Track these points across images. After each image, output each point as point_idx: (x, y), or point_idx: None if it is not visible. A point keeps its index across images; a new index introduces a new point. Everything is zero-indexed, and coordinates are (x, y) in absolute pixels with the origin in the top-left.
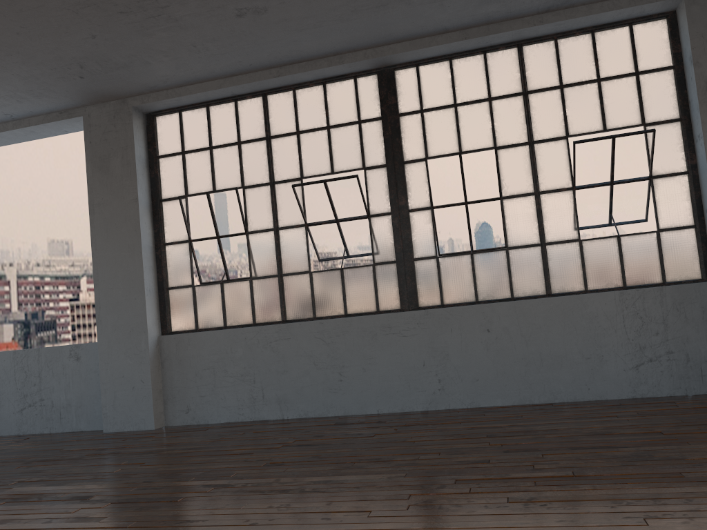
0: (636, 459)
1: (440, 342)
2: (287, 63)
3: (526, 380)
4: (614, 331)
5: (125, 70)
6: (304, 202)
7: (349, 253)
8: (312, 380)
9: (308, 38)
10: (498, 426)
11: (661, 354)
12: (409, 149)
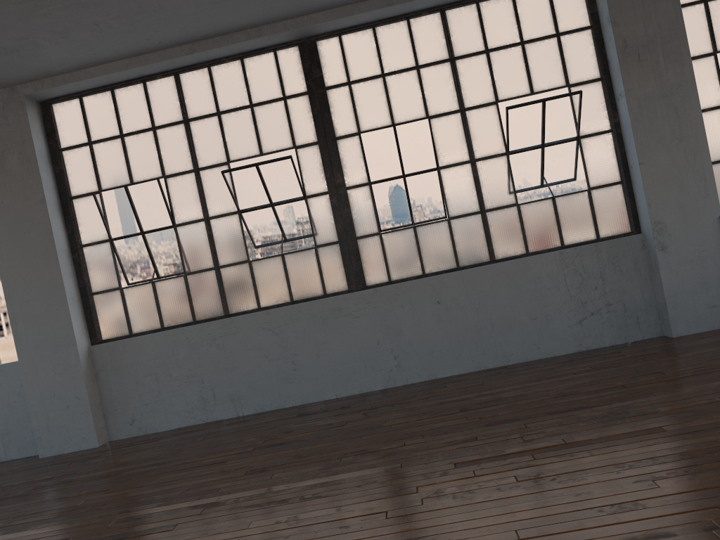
0: (614, 417)
1: (392, 319)
2: (200, 38)
3: (479, 347)
4: (557, 290)
5: (14, 55)
6: (235, 188)
7: (286, 237)
8: (265, 373)
9: (224, 11)
10: (465, 397)
11: (601, 307)
12: (340, 124)
